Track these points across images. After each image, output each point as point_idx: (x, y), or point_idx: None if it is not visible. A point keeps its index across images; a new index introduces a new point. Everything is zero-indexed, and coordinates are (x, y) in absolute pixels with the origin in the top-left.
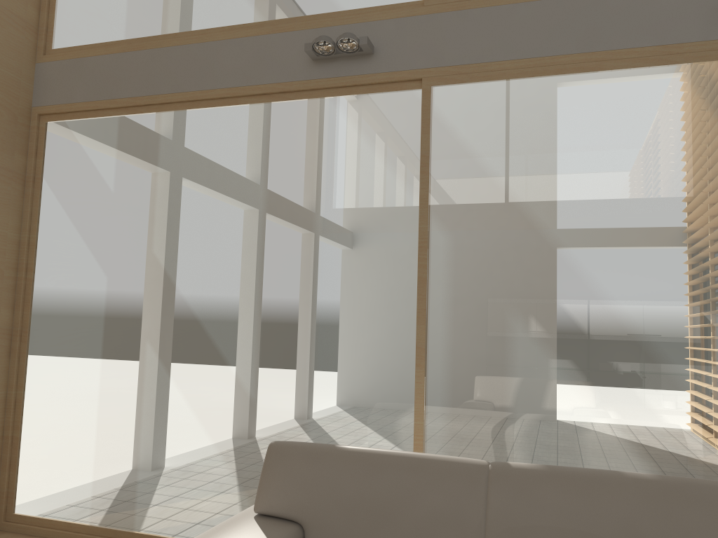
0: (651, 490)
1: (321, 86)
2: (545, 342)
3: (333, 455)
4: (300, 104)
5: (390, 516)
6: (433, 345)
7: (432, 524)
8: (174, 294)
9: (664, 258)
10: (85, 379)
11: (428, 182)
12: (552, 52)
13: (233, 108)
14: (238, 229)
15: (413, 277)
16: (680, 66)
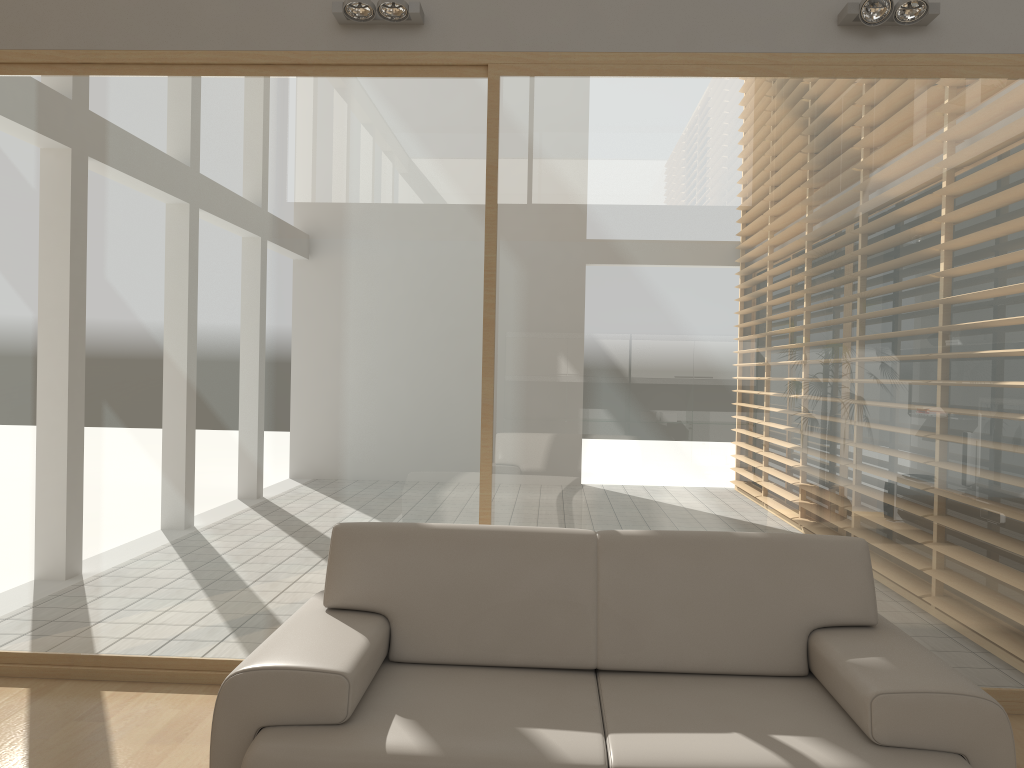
0: (762, 548)
1: (352, 62)
2: (632, 395)
3: (418, 535)
4: (322, 84)
5: (492, 597)
6: (503, 401)
7: (540, 601)
8: (143, 338)
9: (762, 300)
10: (8, 457)
11: (496, 200)
12: (647, 47)
13: (223, 81)
14: (237, 250)
15: (477, 318)
16: (787, 81)
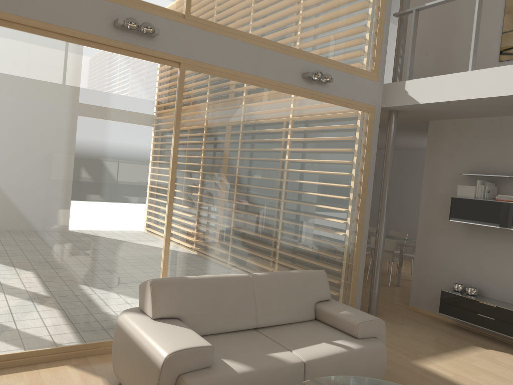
0: (300, 276)
1: (119, 46)
2: (226, 213)
3: (188, 282)
4: (100, 53)
5: (220, 305)
6: (176, 215)
7: (237, 304)
8: None
9: (271, 177)
10: None
11: (180, 125)
12: (242, 70)
13: (45, 39)
14: (48, 133)
15: (166, 177)
16: (285, 94)
